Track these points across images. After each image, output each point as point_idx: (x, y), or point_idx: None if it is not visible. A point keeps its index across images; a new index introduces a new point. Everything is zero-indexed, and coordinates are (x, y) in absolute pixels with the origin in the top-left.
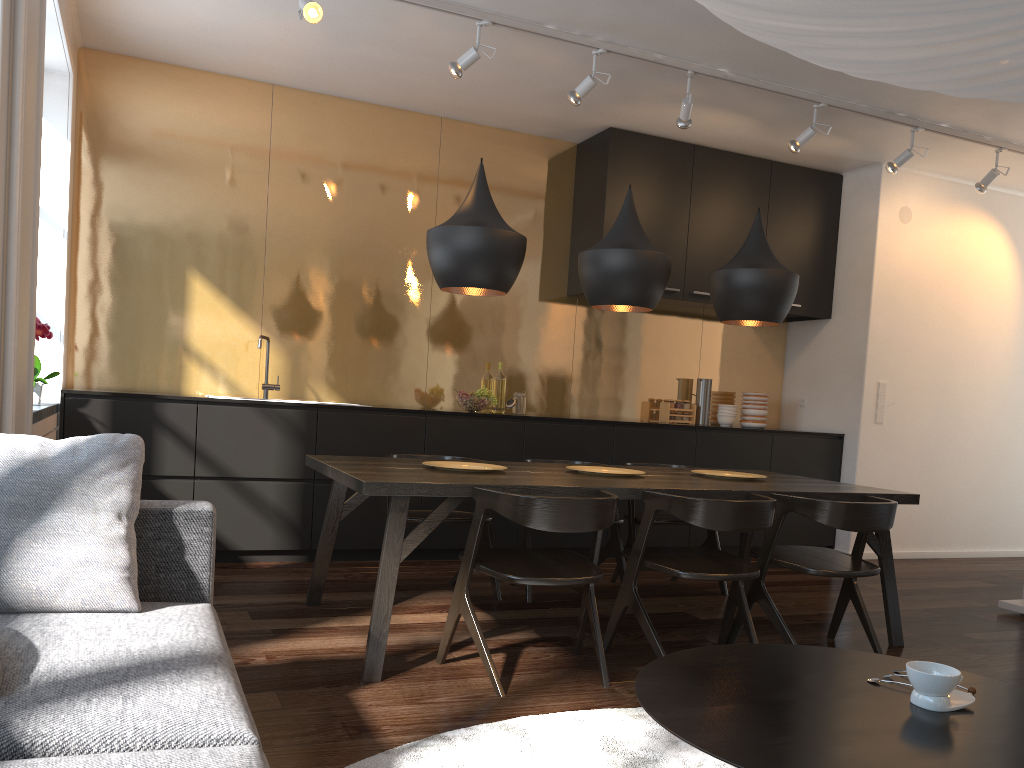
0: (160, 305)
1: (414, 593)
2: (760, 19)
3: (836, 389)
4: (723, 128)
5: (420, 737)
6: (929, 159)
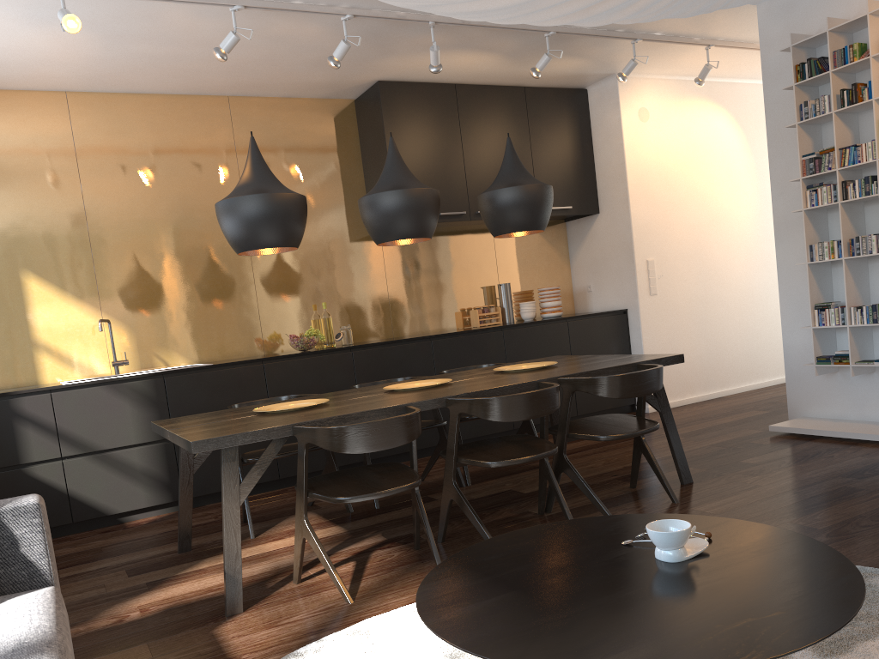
0: (2, 309)
1: (277, 521)
2: None
3: (614, 272)
4: (475, 66)
5: (276, 658)
6: (654, 64)
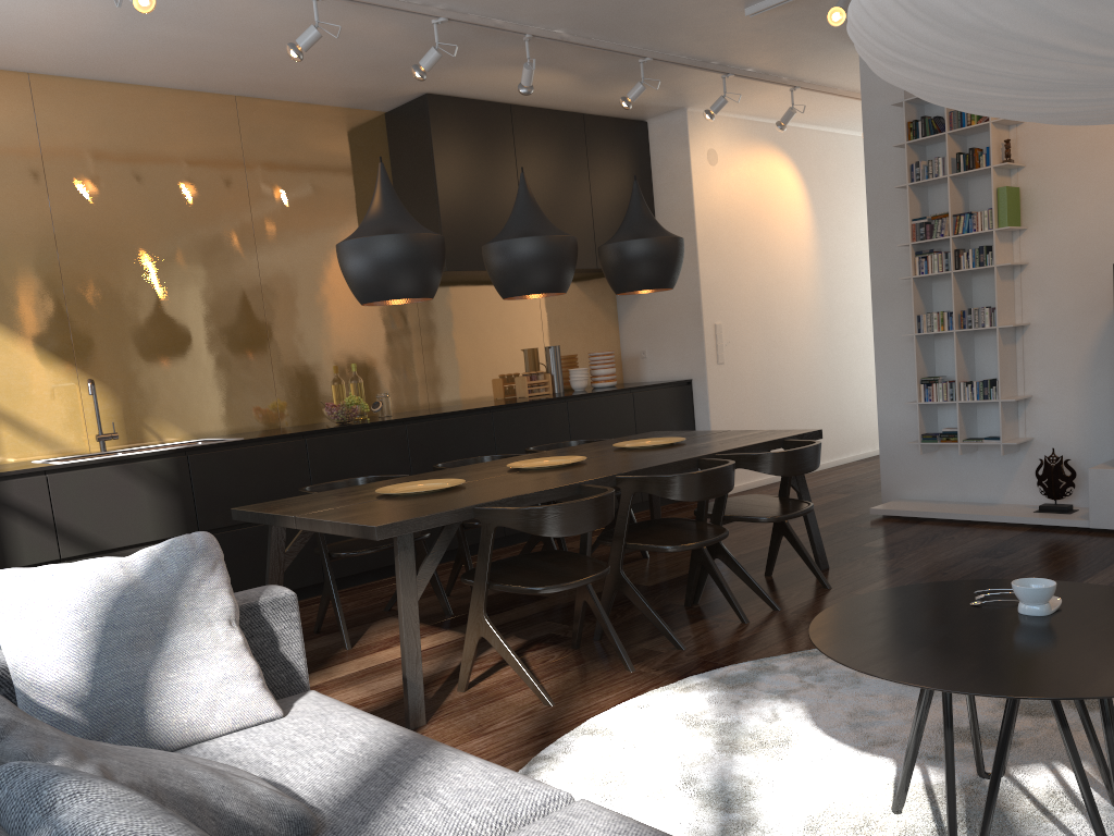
0: None
1: (360, 629)
2: (955, 87)
3: (676, 336)
4: (543, 86)
5: (520, 764)
6: (729, 101)
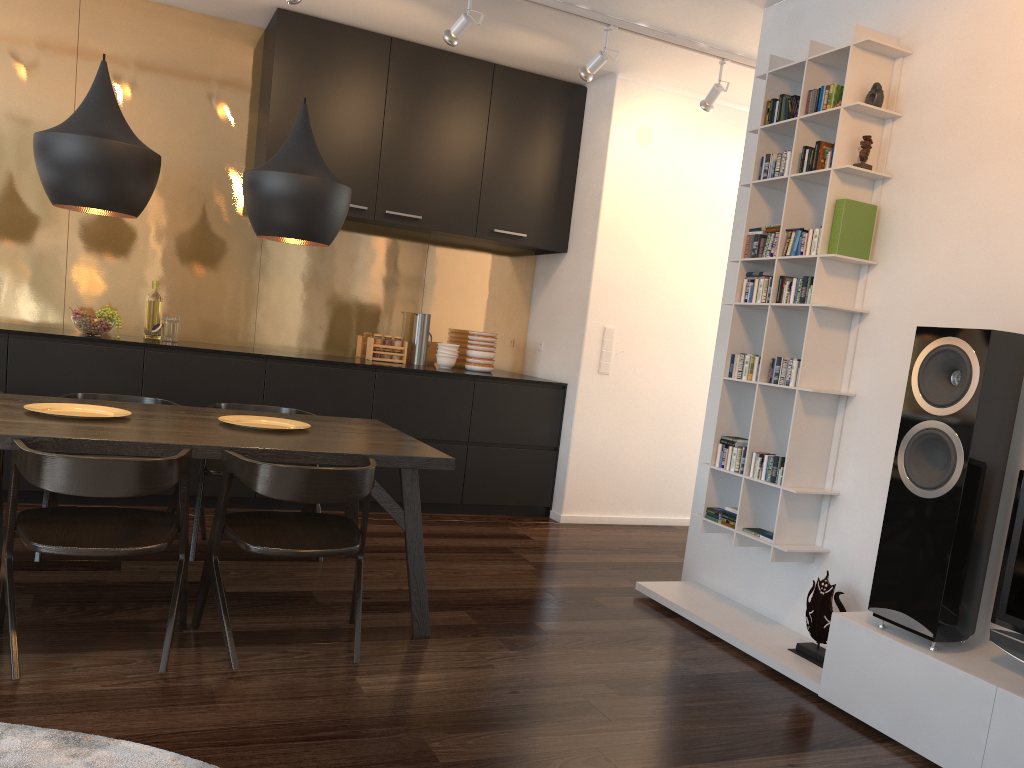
0: None
1: None
2: None
3: (565, 333)
4: (405, 16)
5: None
6: (664, 71)
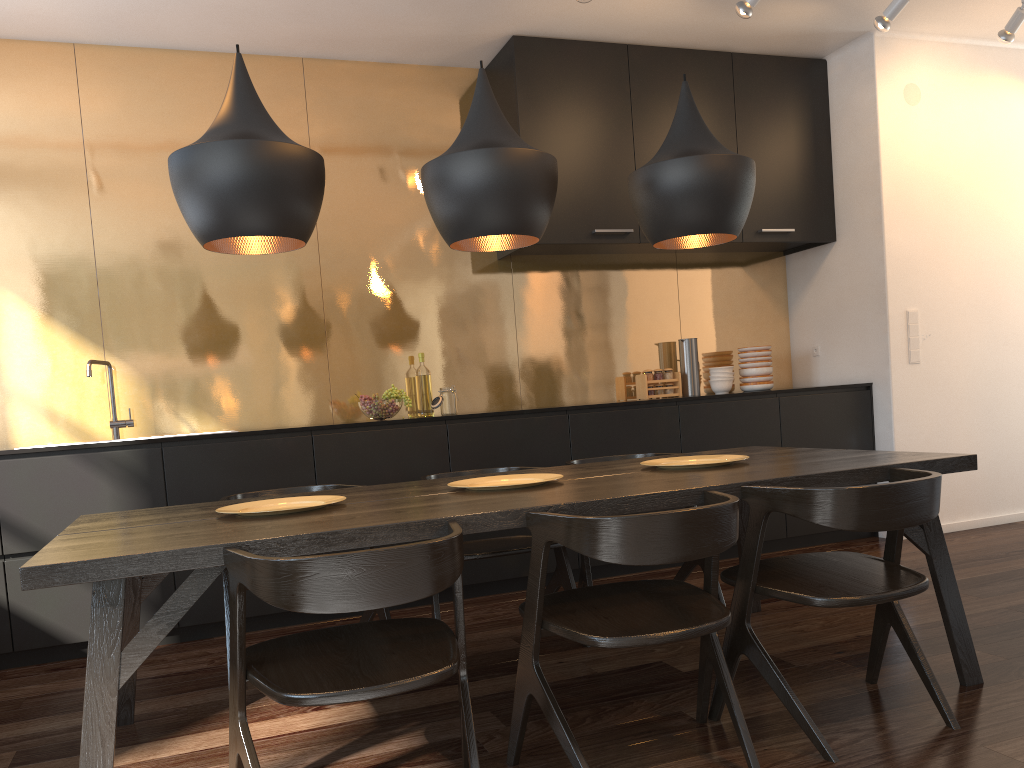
0: None
1: None
2: None
3: (854, 328)
4: (655, 12)
5: None
6: (933, 15)
